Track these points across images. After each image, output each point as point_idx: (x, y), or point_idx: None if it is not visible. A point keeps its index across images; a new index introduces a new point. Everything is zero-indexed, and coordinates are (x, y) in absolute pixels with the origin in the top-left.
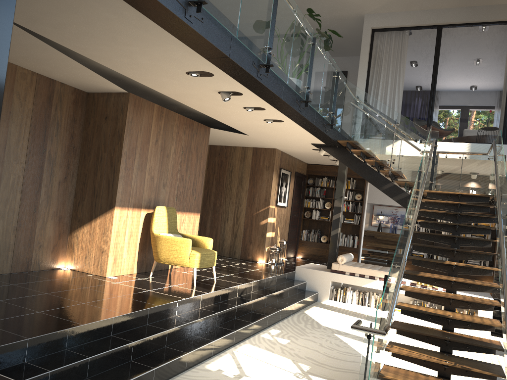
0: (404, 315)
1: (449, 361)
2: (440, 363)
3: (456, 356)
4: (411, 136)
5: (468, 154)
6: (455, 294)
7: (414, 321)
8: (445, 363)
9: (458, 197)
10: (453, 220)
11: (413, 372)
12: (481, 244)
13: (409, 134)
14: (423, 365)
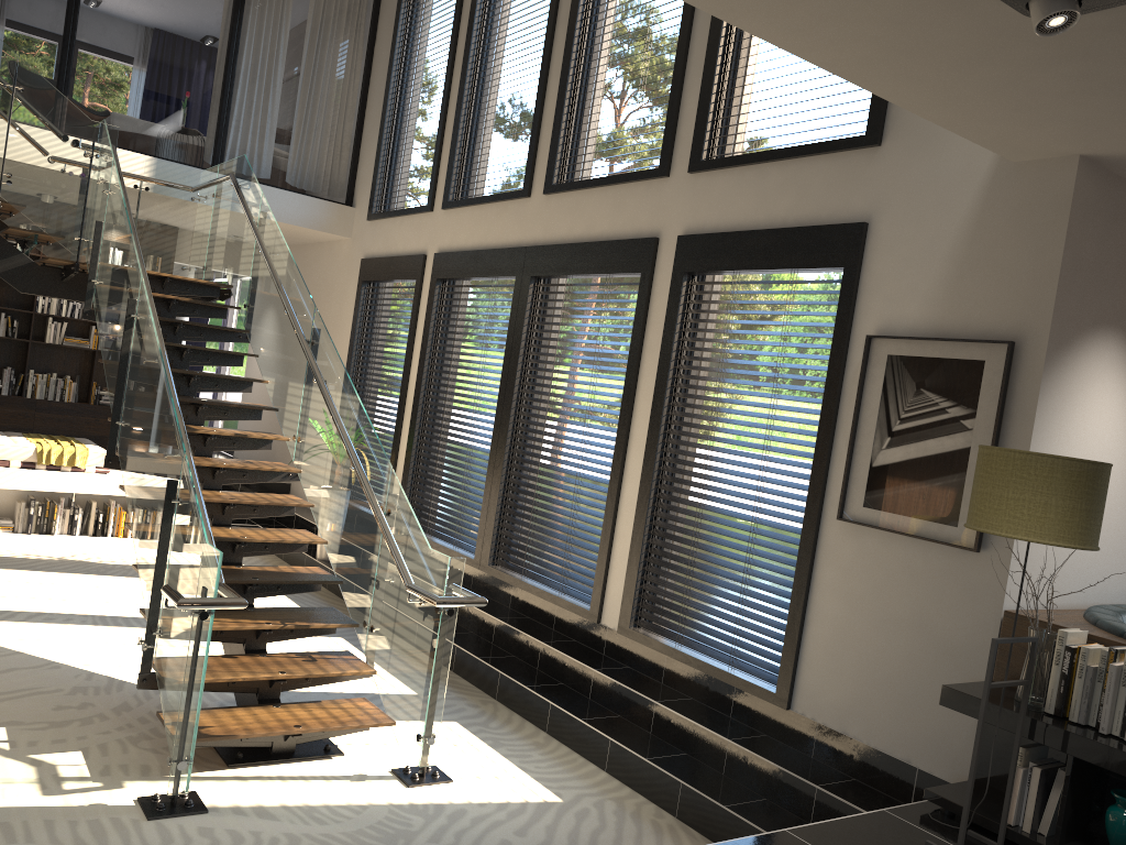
0: (8, 537)
1: (272, 622)
2: (262, 628)
3: (267, 608)
4: (54, 125)
5: (155, 183)
6: (225, 492)
7: (34, 545)
8: (270, 627)
9: (162, 283)
10: (168, 335)
11: (210, 658)
12: (237, 388)
13: (50, 119)
14: (219, 639)
